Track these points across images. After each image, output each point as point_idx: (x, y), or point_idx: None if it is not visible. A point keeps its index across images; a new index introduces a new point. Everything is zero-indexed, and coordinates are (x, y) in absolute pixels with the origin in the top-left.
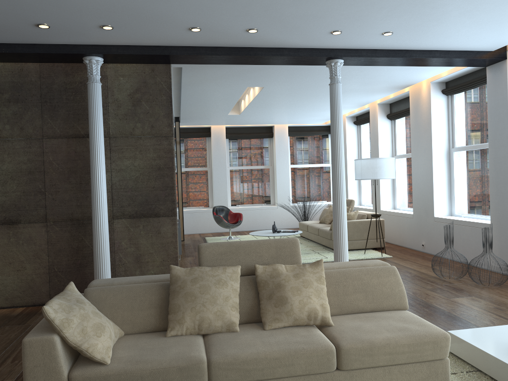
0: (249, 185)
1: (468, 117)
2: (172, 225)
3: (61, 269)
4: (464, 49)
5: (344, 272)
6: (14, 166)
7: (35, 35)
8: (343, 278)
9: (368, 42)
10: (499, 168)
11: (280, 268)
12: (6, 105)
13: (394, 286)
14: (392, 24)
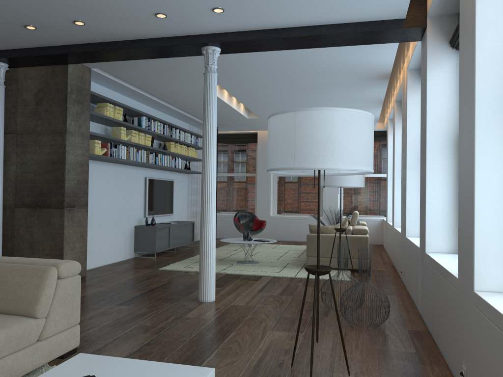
0: (297, 193)
1: None
2: (61, 217)
3: None
4: (359, 20)
5: None
6: None
7: None
8: None
9: (220, 23)
10: (422, 174)
11: None
12: None
13: (31, 289)
14: None
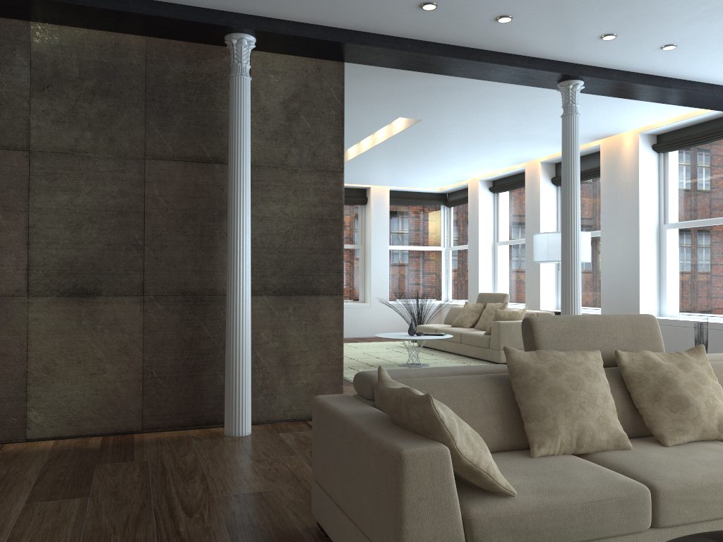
0: None
1: (692, 182)
2: (337, 309)
3: (163, 374)
4: None
5: (720, 365)
6: (95, 200)
7: None
8: (722, 374)
9: (631, 58)
10: None
11: (653, 356)
12: (88, 99)
13: None
14: (689, 32)
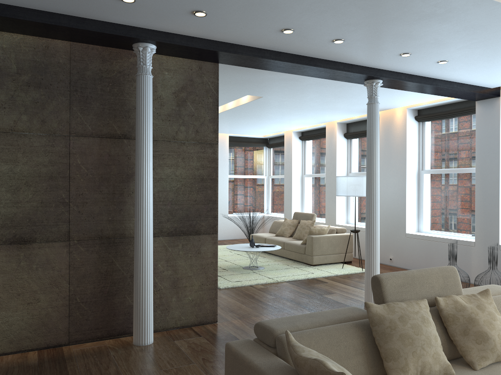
0: None
1: (441, 143)
2: (213, 244)
3: (84, 299)
4: (474, 84)
5: (496, 300)
6: (30, 168)
7: (99, 9)
8: (499, 307)
9: (416, 67)
10: (487, 192)
11: (459, 300)
12: (24, 89)
13: None
14: (458, 54)
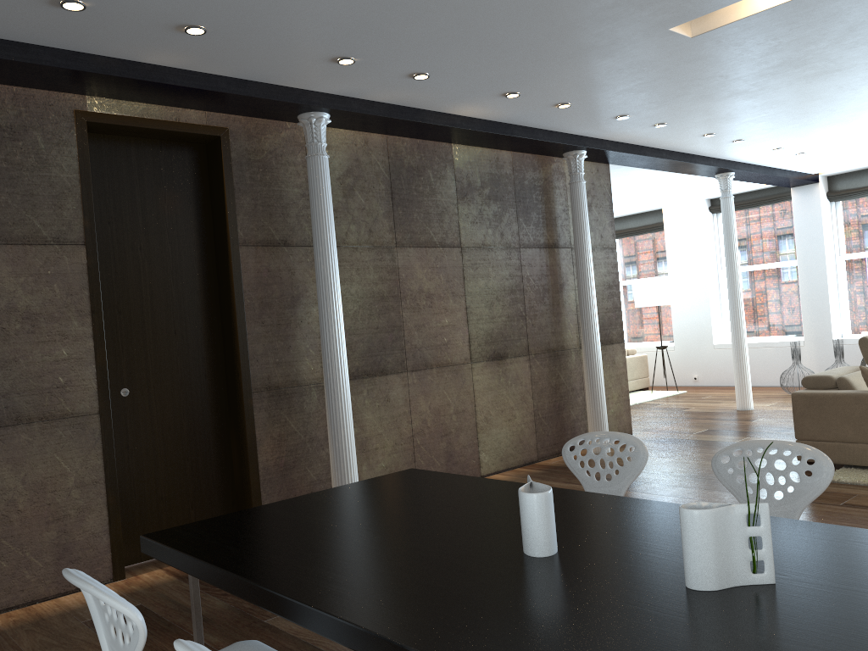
0: None
1: (744, 236)
2: (622, 353)
3: (544, 415)
4: (801, 171)
5: None
6: (498, 283)
7: (581, 124)
8: None
9: (771, 159)
10: (813, 286)
11: None
12: (487, 203)
13: None
14: (821, 147)
